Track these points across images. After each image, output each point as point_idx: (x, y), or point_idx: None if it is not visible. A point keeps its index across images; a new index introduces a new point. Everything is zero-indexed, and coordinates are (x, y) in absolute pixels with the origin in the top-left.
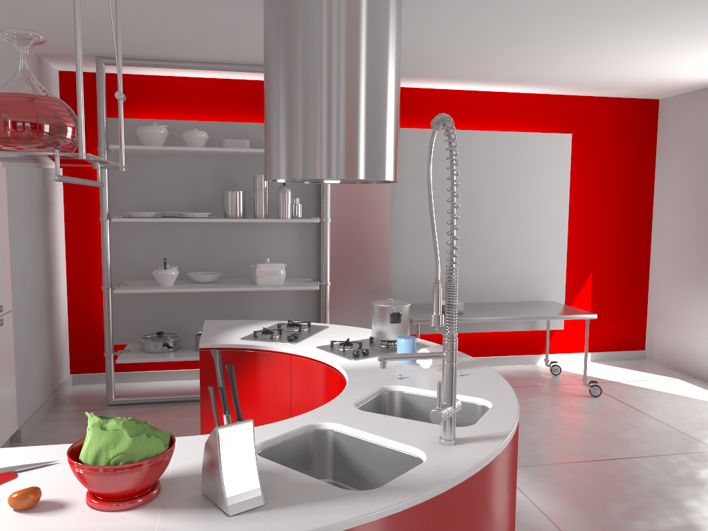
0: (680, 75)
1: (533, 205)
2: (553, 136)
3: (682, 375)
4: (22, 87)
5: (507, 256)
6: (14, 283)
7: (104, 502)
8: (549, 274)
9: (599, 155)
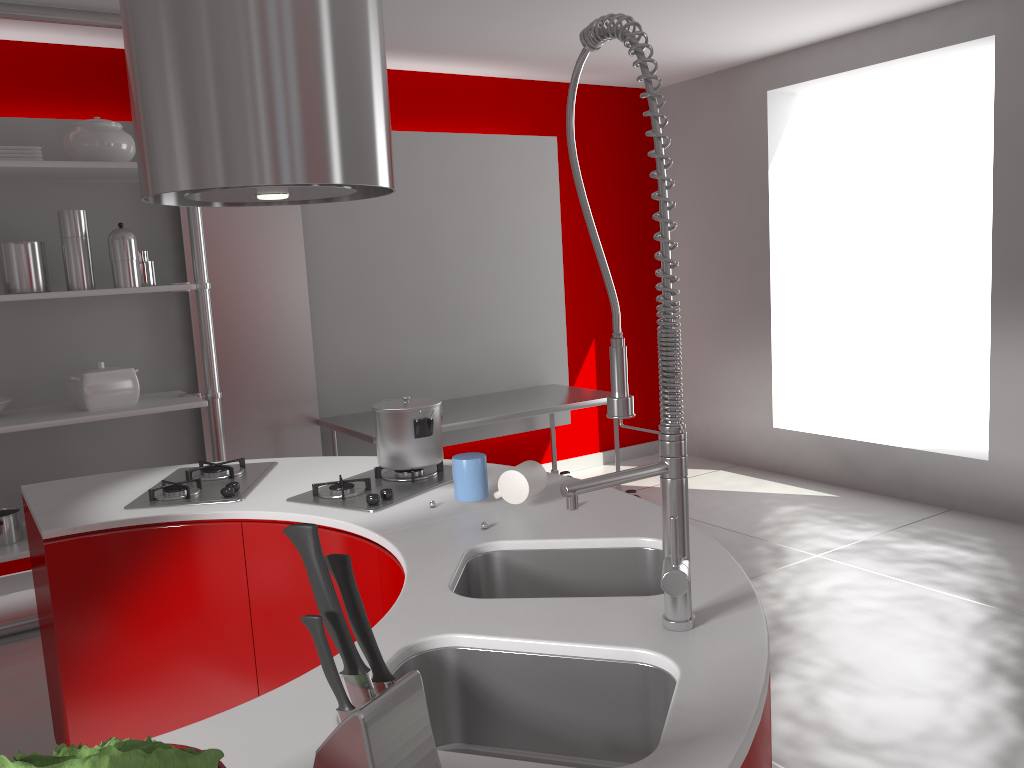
0: (698, 49)
1: (515, 245)
2: (532, 140)
3: (723, 465)
4: None
5: (487, 325)
6: None
7: None
8: (545, 346)
9: (589, 170)
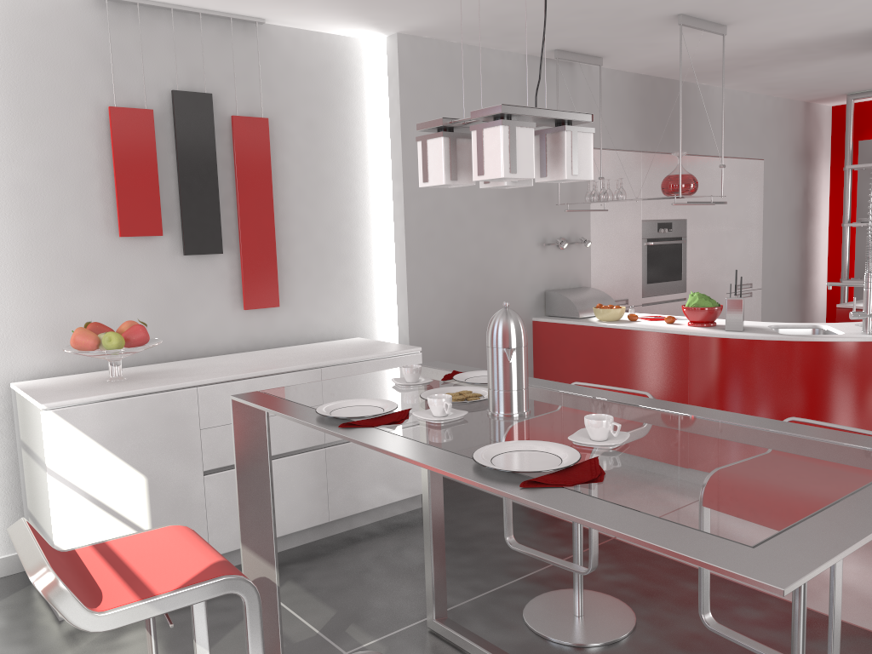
0: None
1: None
2: None
3: None
4: (675, 172)
5: None
6: (765, 270)
7: (690, 323)
8: None
9: None
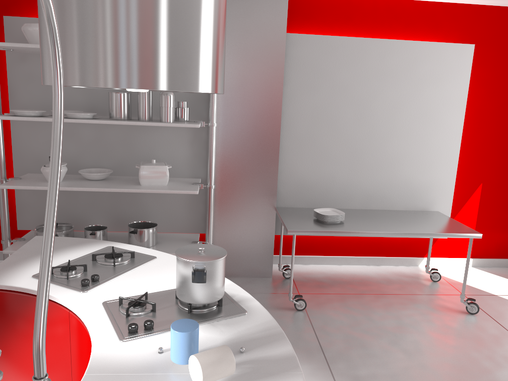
0: None
1: (427, 117)
2: (454, 46)
3: None
4: None
5: (397, 166)
6: None
7: None
8: (437, 185)
9: (502, 68)
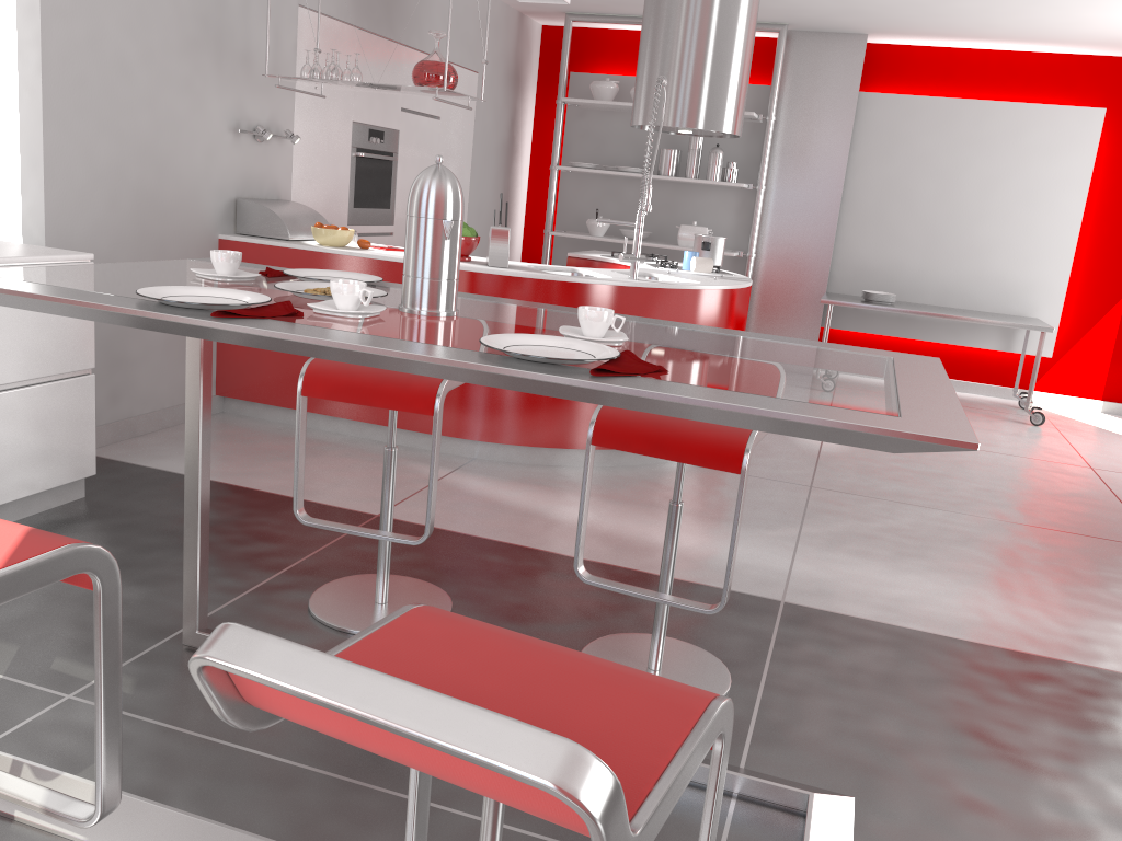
0: None
1: (1033, 197)
2: (1077, 111)
3: None
4: (433, 58)
5: (986, 257)
6: (471, 211)
7: None
8: (1041, 286)
9: None
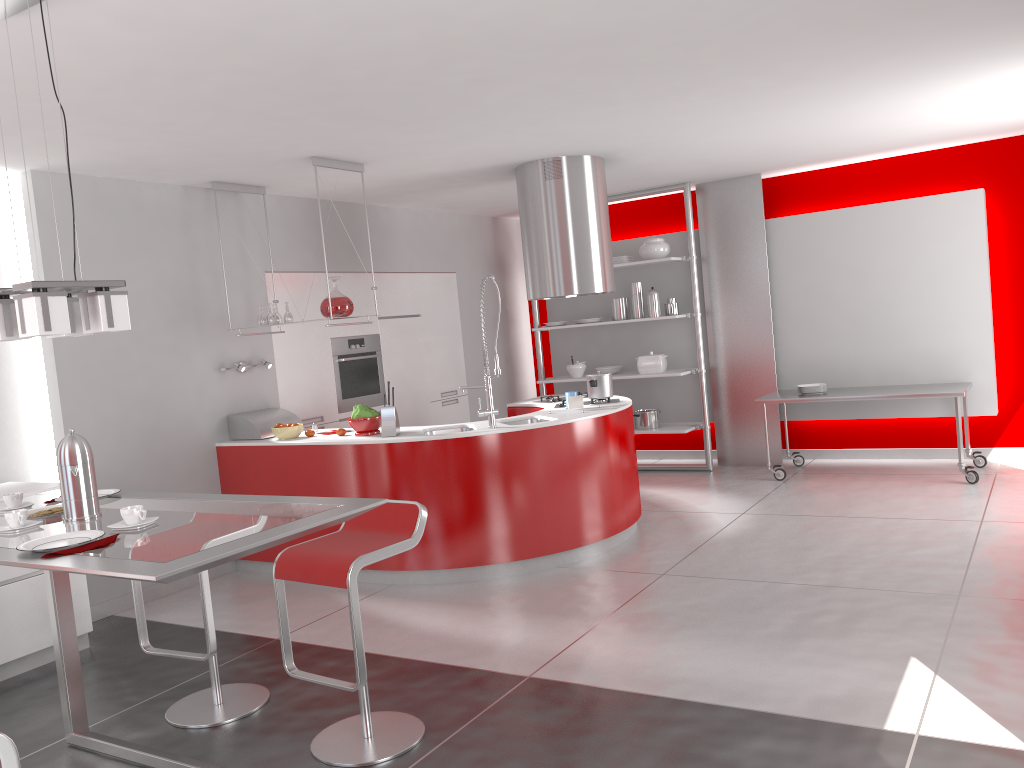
0: None
1: (938, 276)
2: (957, 195)
3: None
4: (331, 295)
5: (911, 335)
6: (469, 376)
7: (356, 433)
8: (968, 352)
9: None
